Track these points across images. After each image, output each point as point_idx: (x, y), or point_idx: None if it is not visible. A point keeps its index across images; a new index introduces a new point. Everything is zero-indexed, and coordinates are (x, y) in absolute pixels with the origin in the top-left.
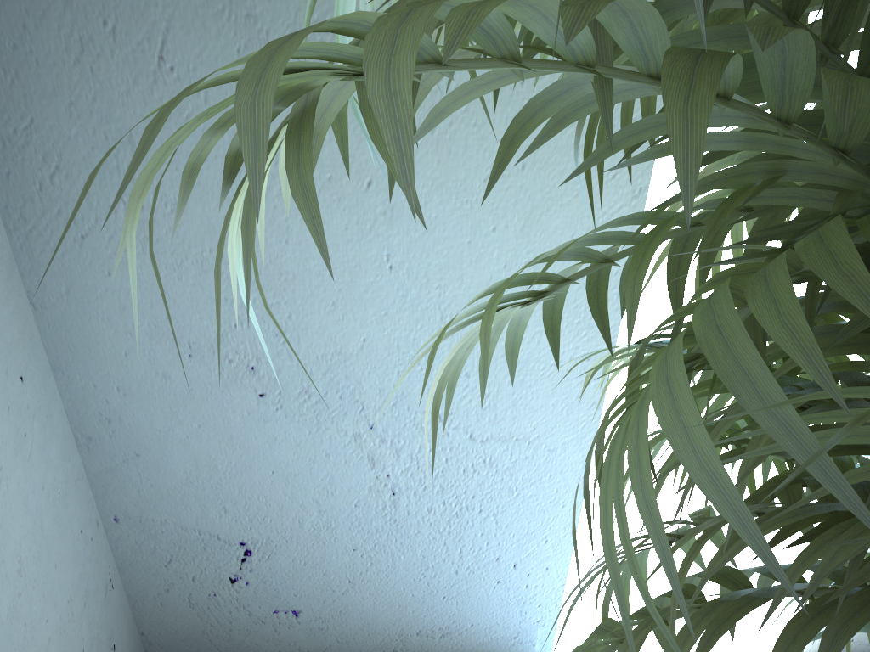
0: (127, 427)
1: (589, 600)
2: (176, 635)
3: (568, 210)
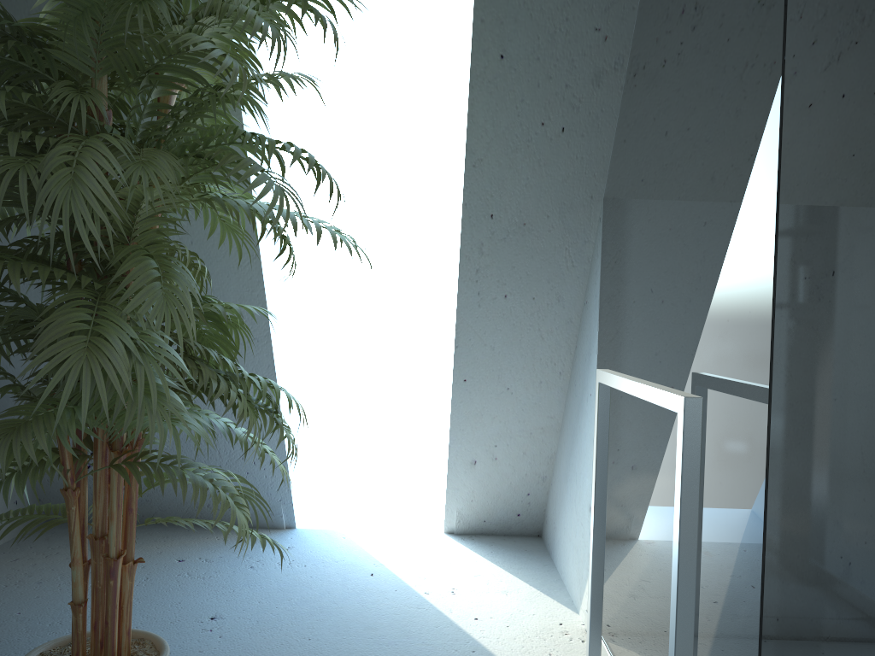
0: (11, 372)
1: (348, 499)
2: (60, 501)
3: (222, 263)
